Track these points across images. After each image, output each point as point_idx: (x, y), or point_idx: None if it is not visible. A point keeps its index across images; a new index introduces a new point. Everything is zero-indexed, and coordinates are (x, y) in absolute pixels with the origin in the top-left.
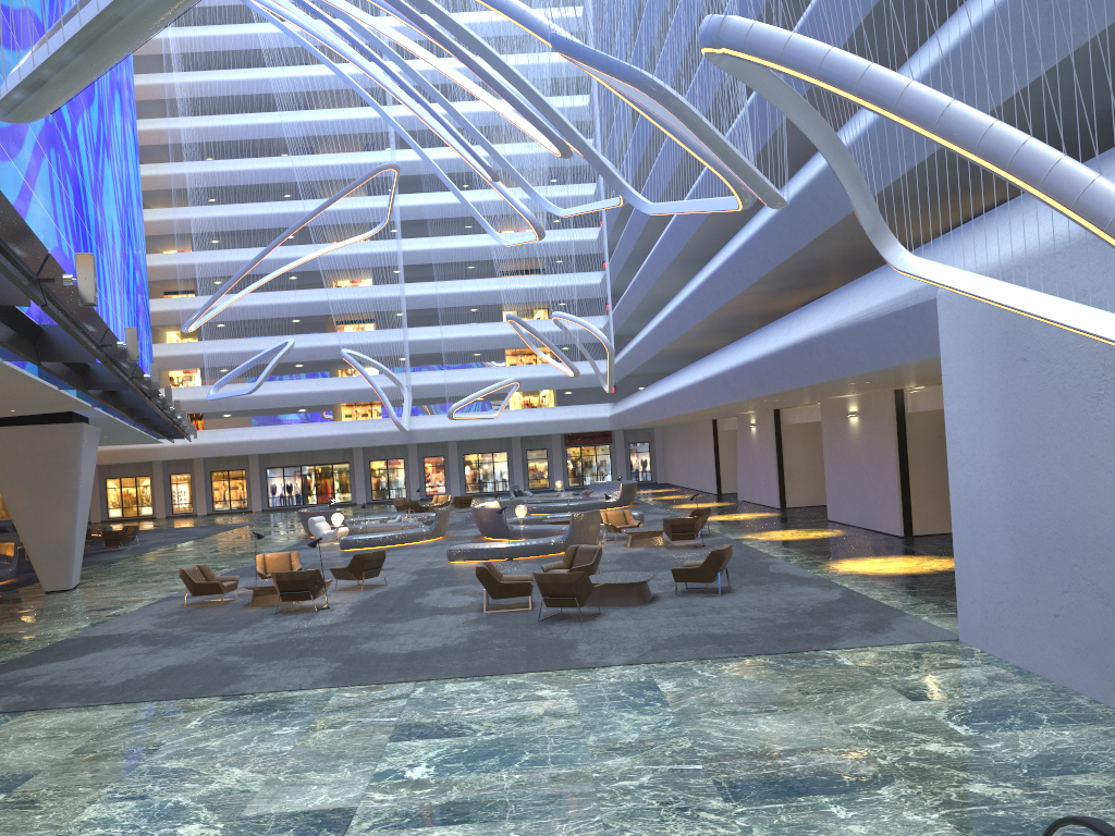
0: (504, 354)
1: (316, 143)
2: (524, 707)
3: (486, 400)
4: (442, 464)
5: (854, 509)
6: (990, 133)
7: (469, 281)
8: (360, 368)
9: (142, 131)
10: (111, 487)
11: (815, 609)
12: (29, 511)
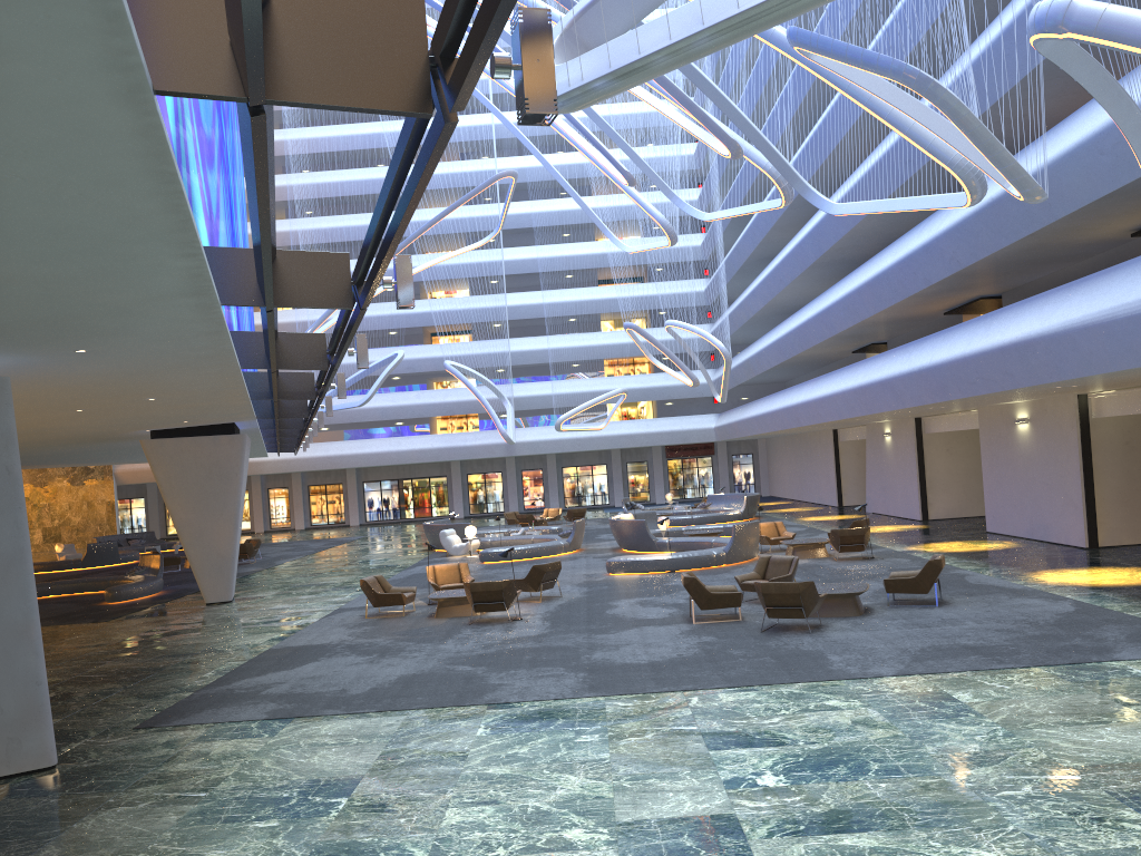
0: (603, 364)
1: None
2: (824, 716)
3: (585, 411)
4: (540, 477)
5: (1022, 520)
6: None
7: (570, 290)
8: (465, 380)
9: None
10: None
11: (1057, 620)
12: (193, 522)
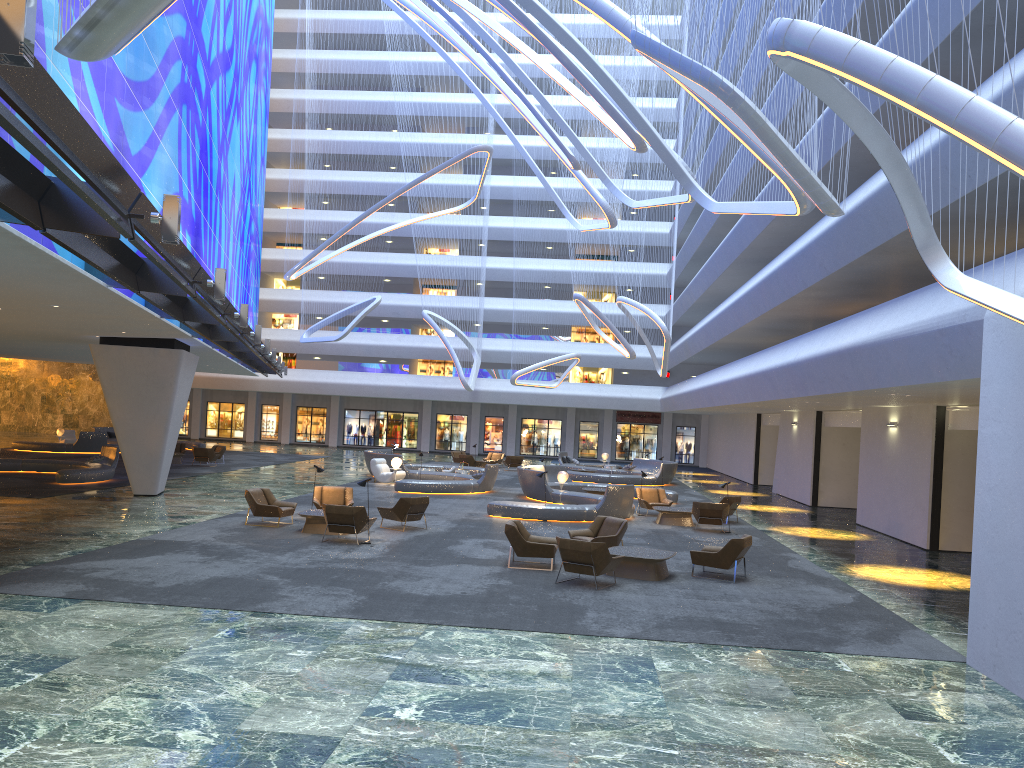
0: (570, 330)
1: (423, 122)
2: (521, 664)
3: (548, 370)
4: (501, 424)
5: (882, 517)
6: None
7: (546, 260)
8: (437, 329)
9: (274, 99)
10: (211, 409)
11: (824, 609)
12: (129, 422)
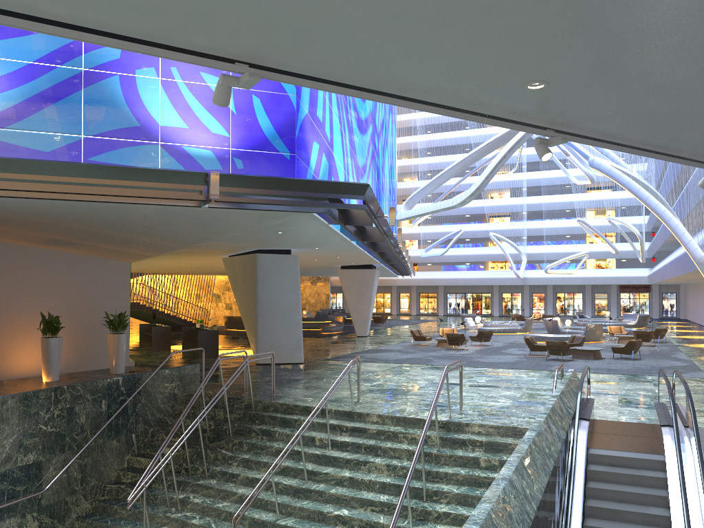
0: (584, 236)
1: None
2: (521, 375)
3: (571, 262)
4: (543, 297)
5: None
6: (656, 206)
7: (565, 195)
8: (498, 243)
9: (397, 121)
10: None
11: (665, 367)
12: (354, 303)
